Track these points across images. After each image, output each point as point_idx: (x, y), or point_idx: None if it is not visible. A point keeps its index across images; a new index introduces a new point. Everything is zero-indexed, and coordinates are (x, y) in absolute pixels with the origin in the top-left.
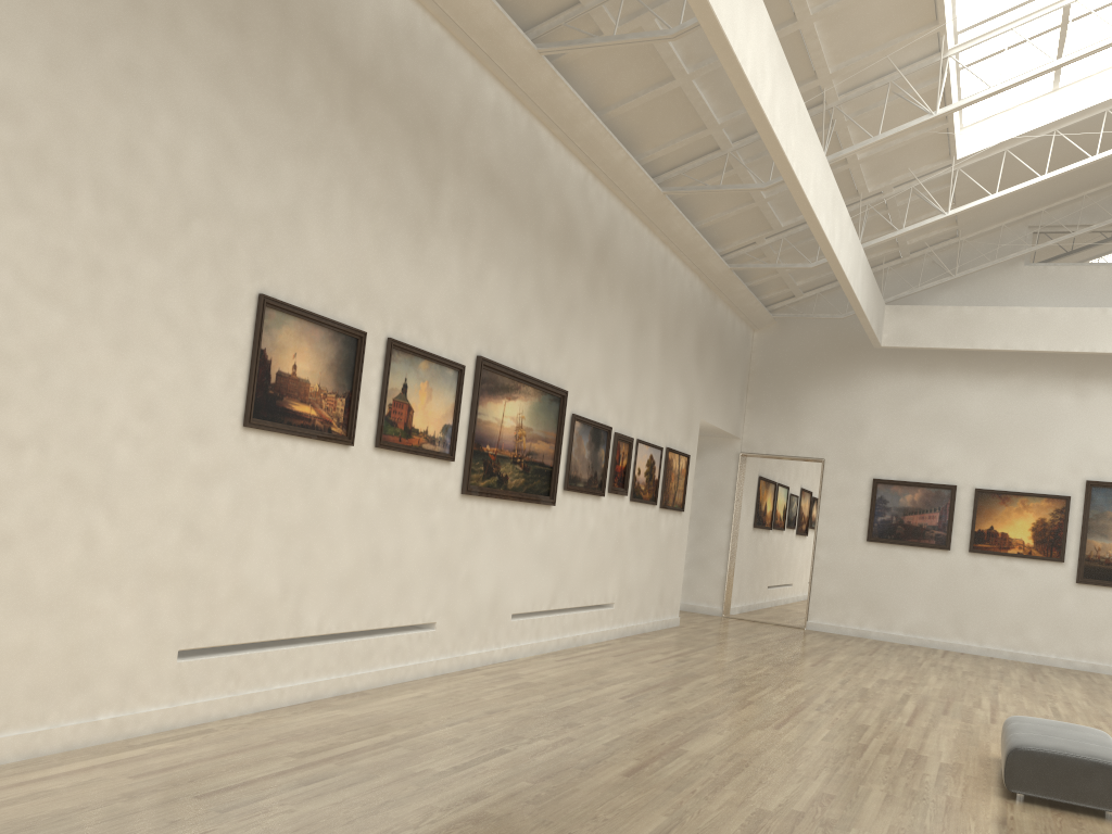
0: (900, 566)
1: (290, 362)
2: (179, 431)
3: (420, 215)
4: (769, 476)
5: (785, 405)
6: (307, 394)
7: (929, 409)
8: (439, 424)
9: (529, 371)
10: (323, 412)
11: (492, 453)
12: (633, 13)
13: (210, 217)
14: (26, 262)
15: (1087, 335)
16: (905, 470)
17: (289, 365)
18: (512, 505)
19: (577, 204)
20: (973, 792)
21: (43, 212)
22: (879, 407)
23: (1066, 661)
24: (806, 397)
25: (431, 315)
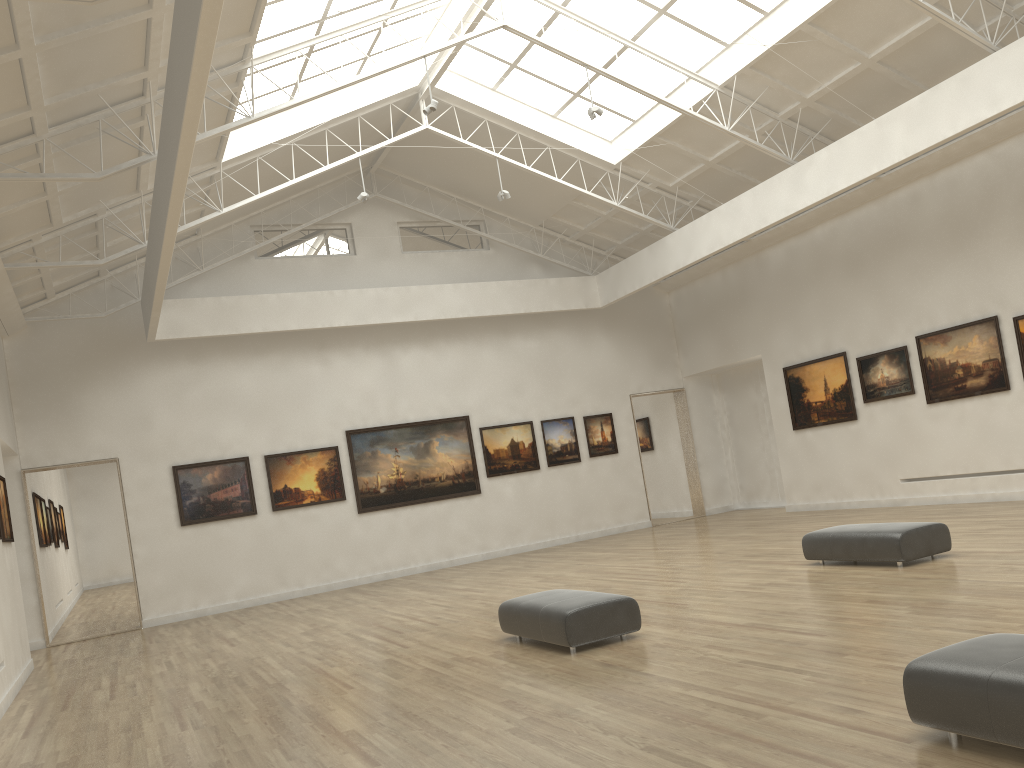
0: (218, 540)
1: None
2: None
3: None
4: (35, 491)
5: (61, 411)
6: None
7: (207, 393)
8: None
9: None
10: None
11: None
12: None
13: None
14: None
15: (324, 313)
16: (200, 452)
17: None
18: None
19: None
20: (550, 659)
21: None
22: (160, 398)
23: (368, 578)
24: (82, 400)
25: None
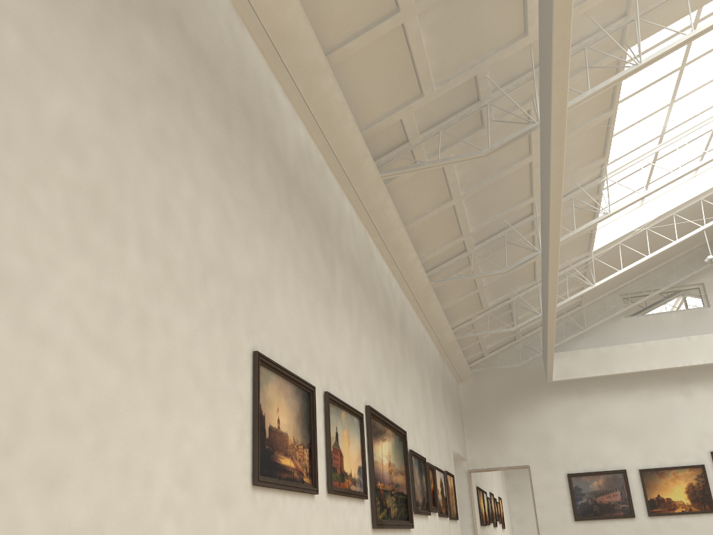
0: None
1: (275, 416)
2: (210, 497)
3: (328, 291)
4: (479, 485)
5: (492, 431)
6: (287, 447)
7: (591, 419)
8: (355, 466)
9: (387, 417)
10: (297, 463)
11: (381, 488)
12: (437, 150)
13: (219, 278)
14: (85, 308)
15: (683, 354)
16: (587, 464)
17: (275, 419)
18: (394, 532)
19: (389, 292)
20: None
21: (100, 255)
22: (557, 423)
23: None
24: (505, 424)
25: (341, 372)
